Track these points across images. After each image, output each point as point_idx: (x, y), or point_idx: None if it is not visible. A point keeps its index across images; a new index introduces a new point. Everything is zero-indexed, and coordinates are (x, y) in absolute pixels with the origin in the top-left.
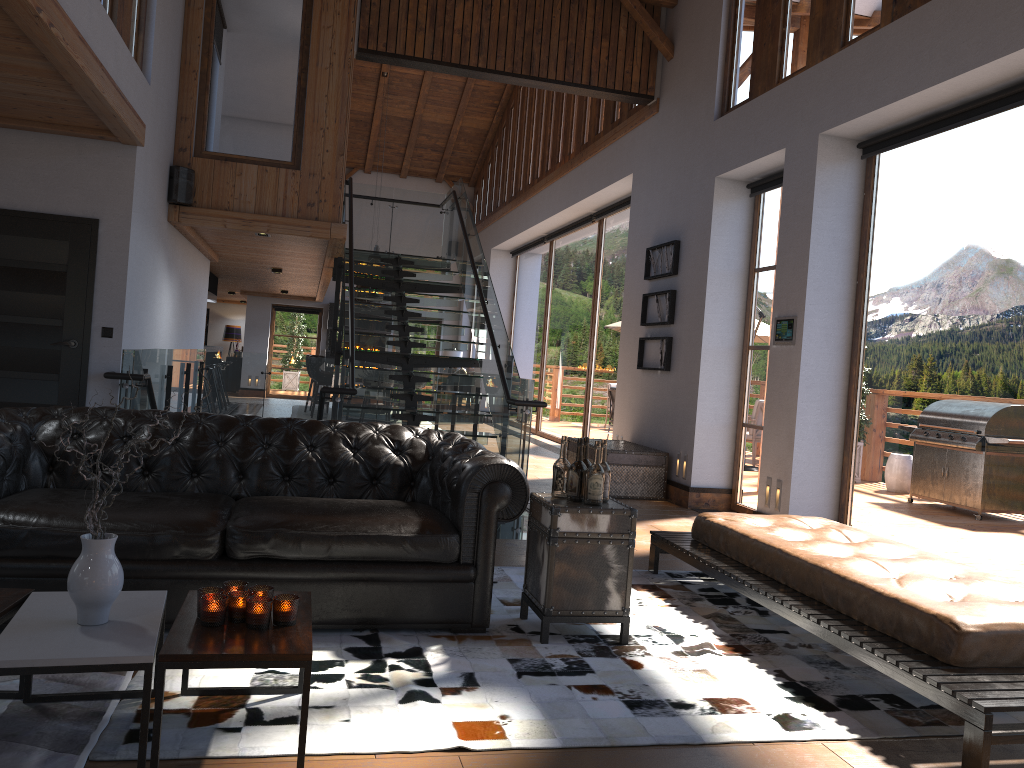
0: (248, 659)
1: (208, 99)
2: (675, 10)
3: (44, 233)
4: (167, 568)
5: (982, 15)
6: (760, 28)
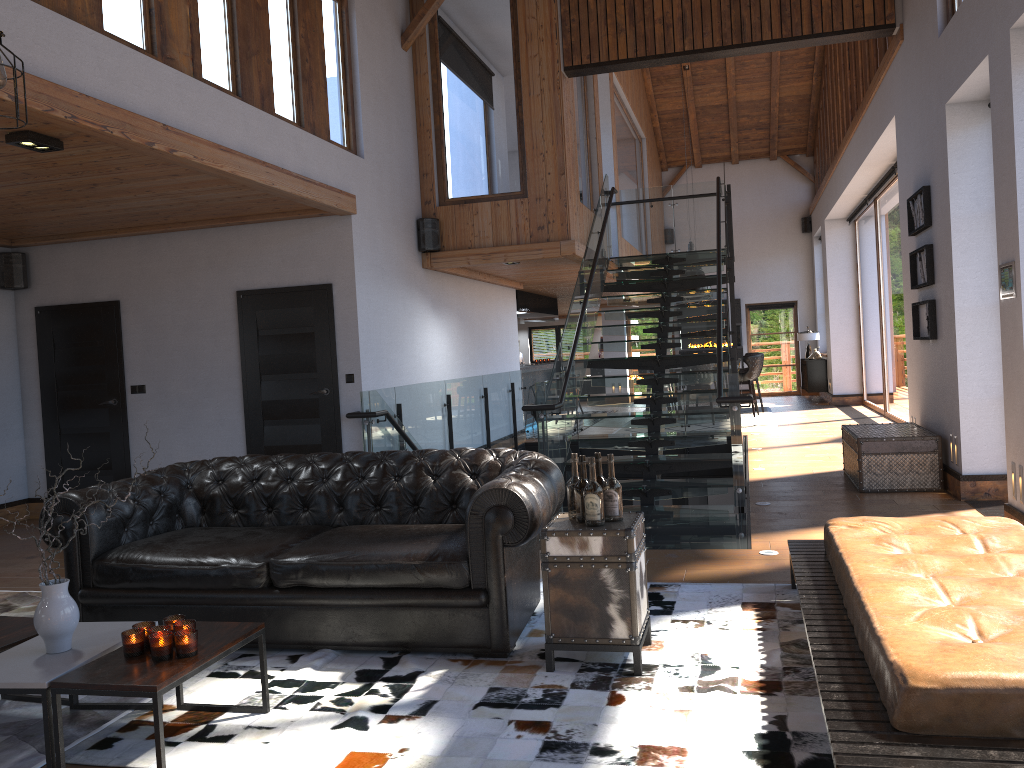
0: (111, 688)
1: (444, 152)
2: None
3: (294, 303)
4: (226, 596)
5: None
6: None
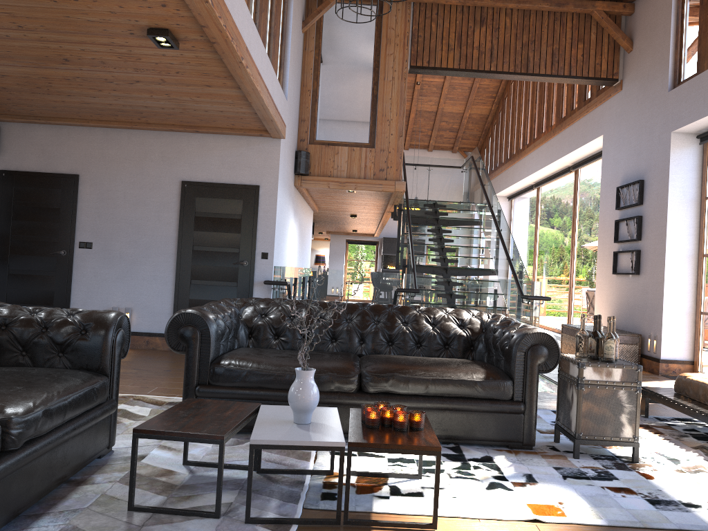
0: (401, 448)
1: (317, 107)
2: (632, 17)
3: (228, 195)
4: (327, 397)
5: None
6: (704, 21)
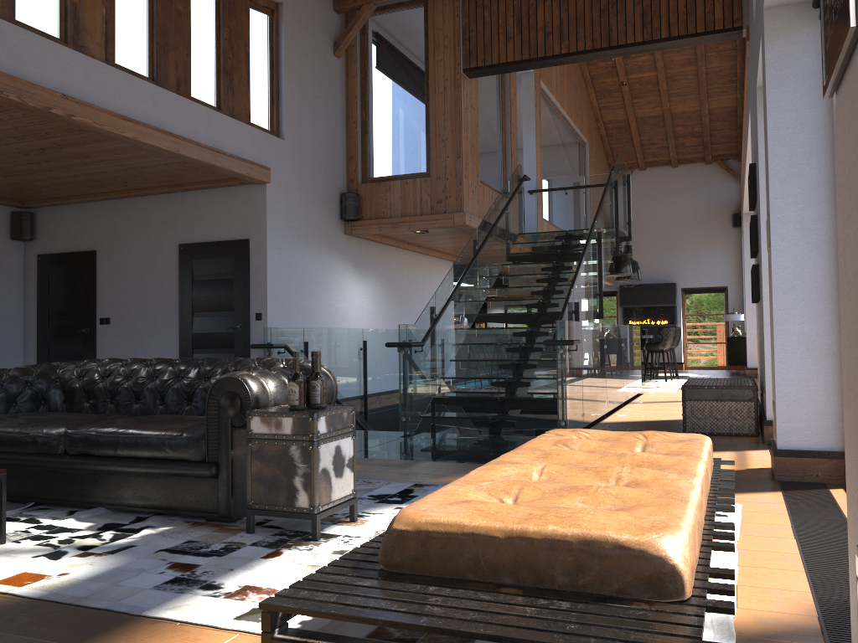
0: None
1: (367, 139)
2: None
3: (220, 254)
4: (32, 459)
5: None
6: None
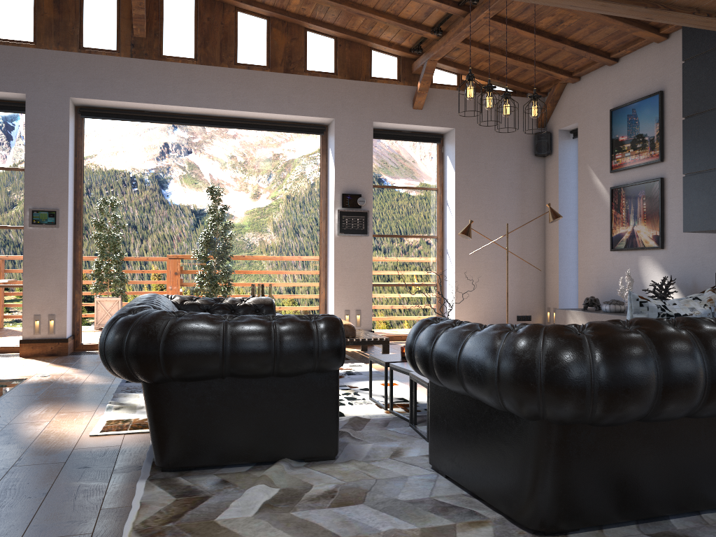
0: None
1: None
2: None
3: None
4: None
5: (208, 85)
6: None
